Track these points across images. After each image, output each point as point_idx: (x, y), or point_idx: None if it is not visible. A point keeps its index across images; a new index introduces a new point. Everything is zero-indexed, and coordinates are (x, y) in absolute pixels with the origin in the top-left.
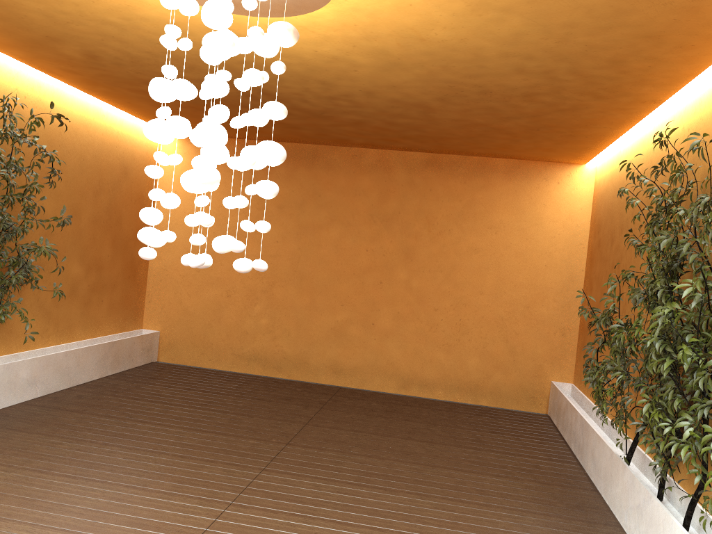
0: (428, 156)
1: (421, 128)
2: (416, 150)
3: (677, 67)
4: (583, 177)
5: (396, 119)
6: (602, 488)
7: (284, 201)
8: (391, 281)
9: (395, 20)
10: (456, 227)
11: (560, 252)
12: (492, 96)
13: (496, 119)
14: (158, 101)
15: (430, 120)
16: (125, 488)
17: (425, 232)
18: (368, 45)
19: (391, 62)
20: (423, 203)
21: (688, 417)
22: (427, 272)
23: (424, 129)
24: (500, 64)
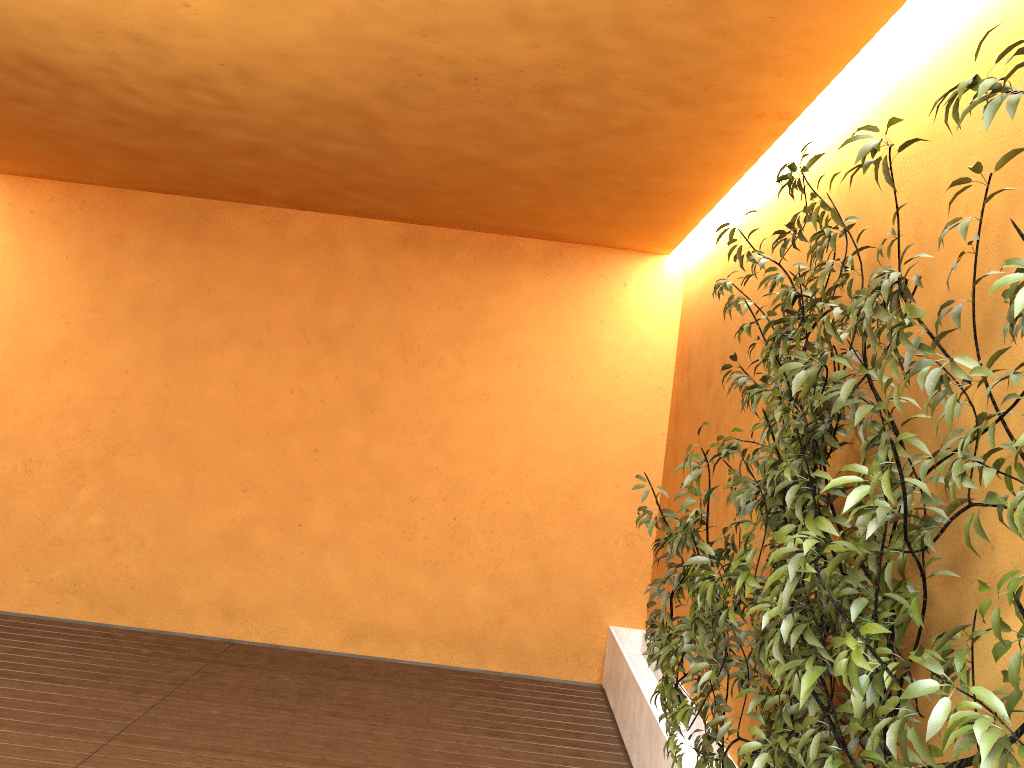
0: (406, 228)
1: (376, 168)
2: (385, 217)
3: (825, 23)
4: (666, 276)
5: (322, 143)
6: None
7: (143, 298)
8: (335, 449)
9: None
10: (452, 355)
11: (626, 401)
12: (482, 92)
13: (503, 149)
14: None
15: (384, 148)
16: None
17: (397, 362)
18: None
19: None
20: (396, 310)
21: None
22: (400, 432)
23: (381, 170)
24: None
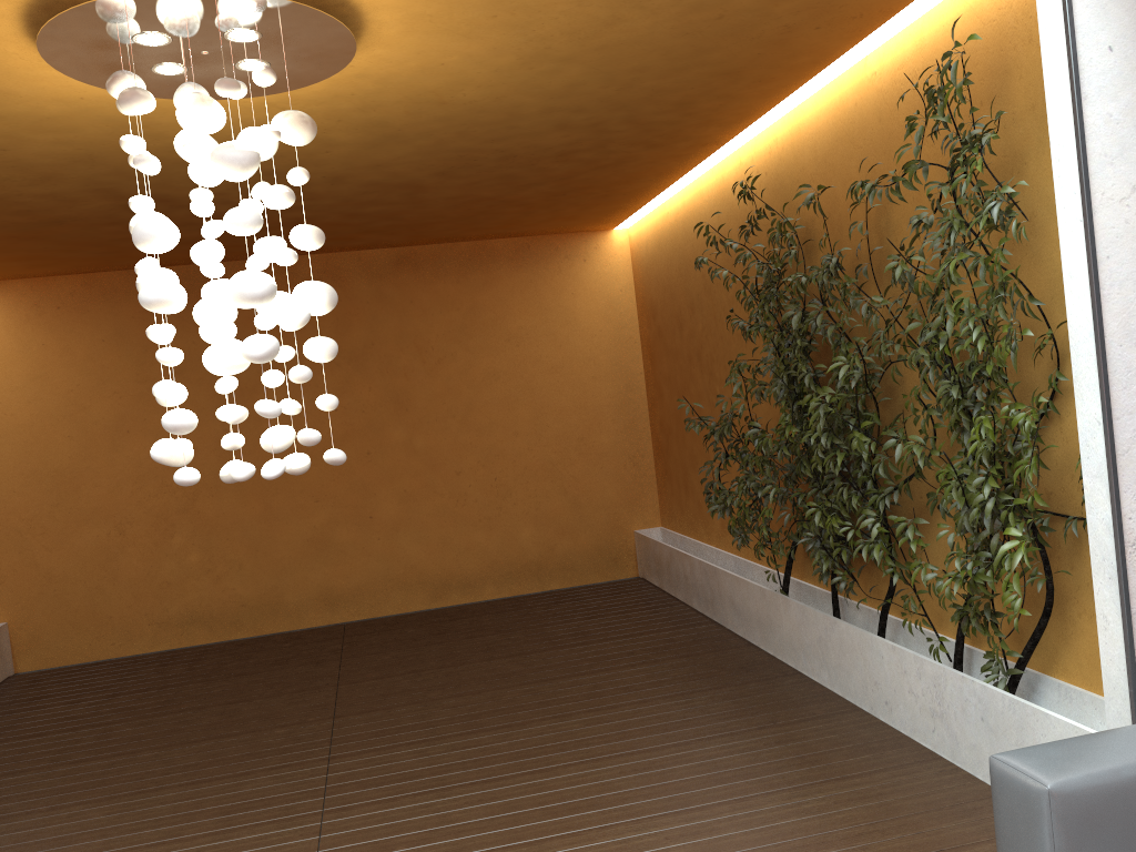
0: (397, 252)
1: (398, 216)
2: (379, 246)
3: (751, 103)
4: (615, 247)
5: (364, 208)
6: (759, 638)
7: (183, 361)
8: (384, 448)
9: (413, 83)
10: (461, 349)
11: (607, 354)
12: (515, 162)
13: (512, 189)
14: (151, 252)
15: (415, 203)
16: (149, 849)
17: (417, 365)
18: (361, 117)
19: (387, 135)
20: (405, 322)
21: (870, 513)
22: (434, 421)
23: (402, 216)
24: (539, 121)
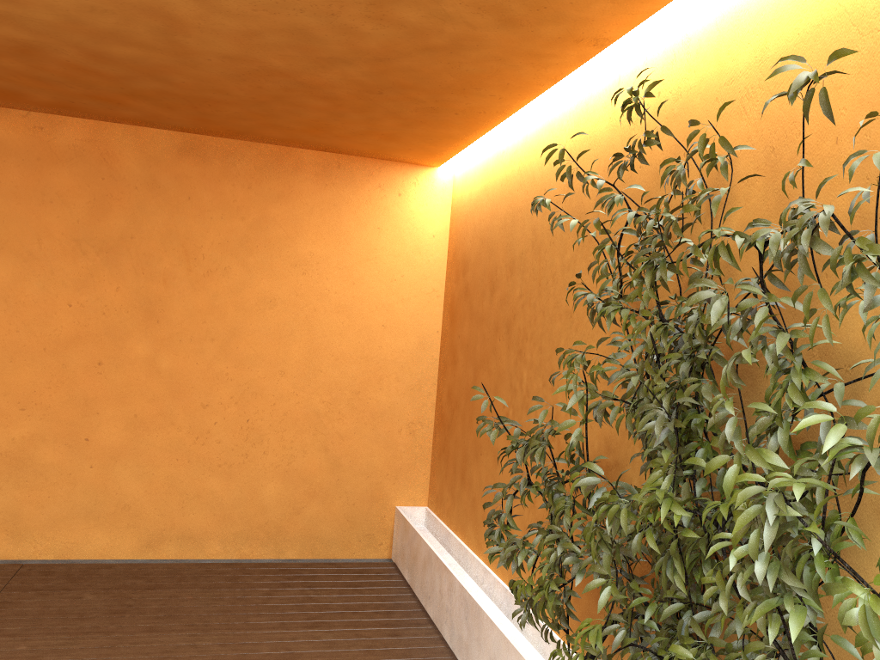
0: (184, 137)
1: (164, 75)
2: (161, 125)
3: None
4: (436, 187)
5: (108, 45)
6: None
7: None
8: (121, 361)
9: None
10: (237, 264)
11: (404, 303)
12: None
13: (309, 61)
14: None
15: (179, 55)
16: None
17: (181, 272)
18: None
19: None
20: (177, 221)
21: None
22: (188, 341)
23: (170, 77)
24: None
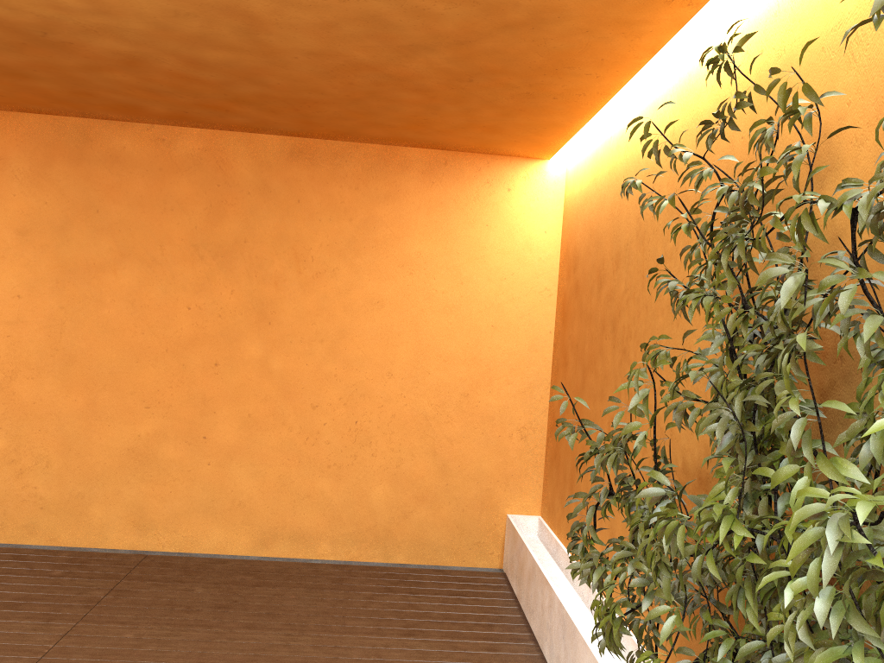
0: (293, 142)
1: (259, 78)
2: (271, 131)
3: None
4: (548, 181)
5: (201, 51)
6: None
7: (30, 221)
8: (235, 362)
9: None
10: (345, 265)
11: (514, 303)
12: None
13: (391, 51)
14: None
15: (267, 55)
16: None
17: (291, 274)
18: None
19: None
20: (287, 224)
21: None
22: (298, 343)
23: (265, 80)
24: None
